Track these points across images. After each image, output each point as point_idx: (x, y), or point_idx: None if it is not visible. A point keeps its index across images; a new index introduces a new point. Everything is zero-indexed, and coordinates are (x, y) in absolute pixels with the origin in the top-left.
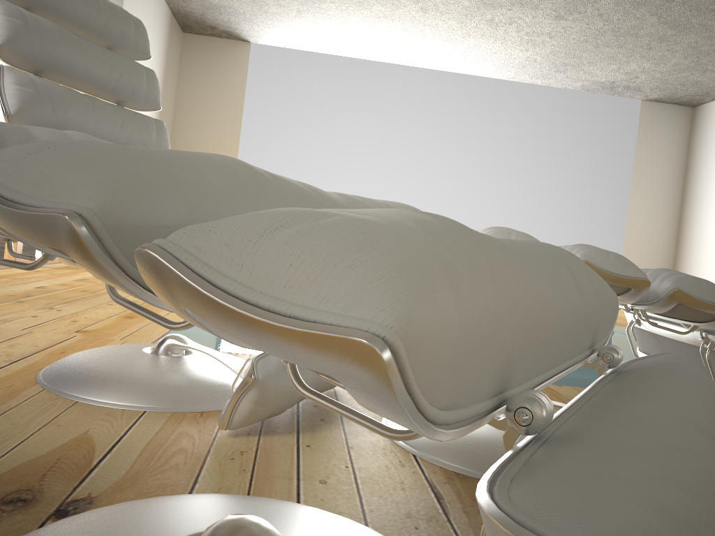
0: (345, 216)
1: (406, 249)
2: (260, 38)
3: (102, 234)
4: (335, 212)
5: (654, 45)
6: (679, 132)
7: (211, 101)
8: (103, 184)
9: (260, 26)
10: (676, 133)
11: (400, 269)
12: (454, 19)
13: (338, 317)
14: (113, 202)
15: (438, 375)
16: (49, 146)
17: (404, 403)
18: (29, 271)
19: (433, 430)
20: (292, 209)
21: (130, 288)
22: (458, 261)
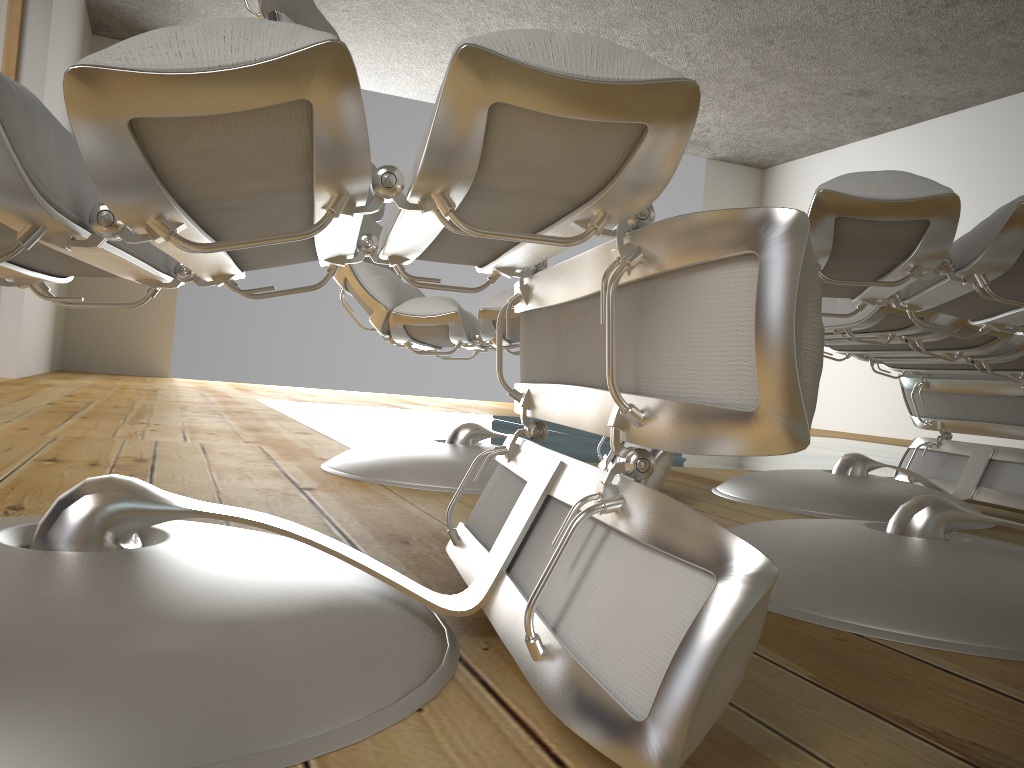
0: None
1: None
2: None
3: None
4: None
5: (739, 93)
6: (749, 200)
7: None
8: None
9: None
10: (746, 200)
11: None
12: None
13: None
14: None
15: None
16: None
17: None
18: None
19: None
20: None
21: None
22: None
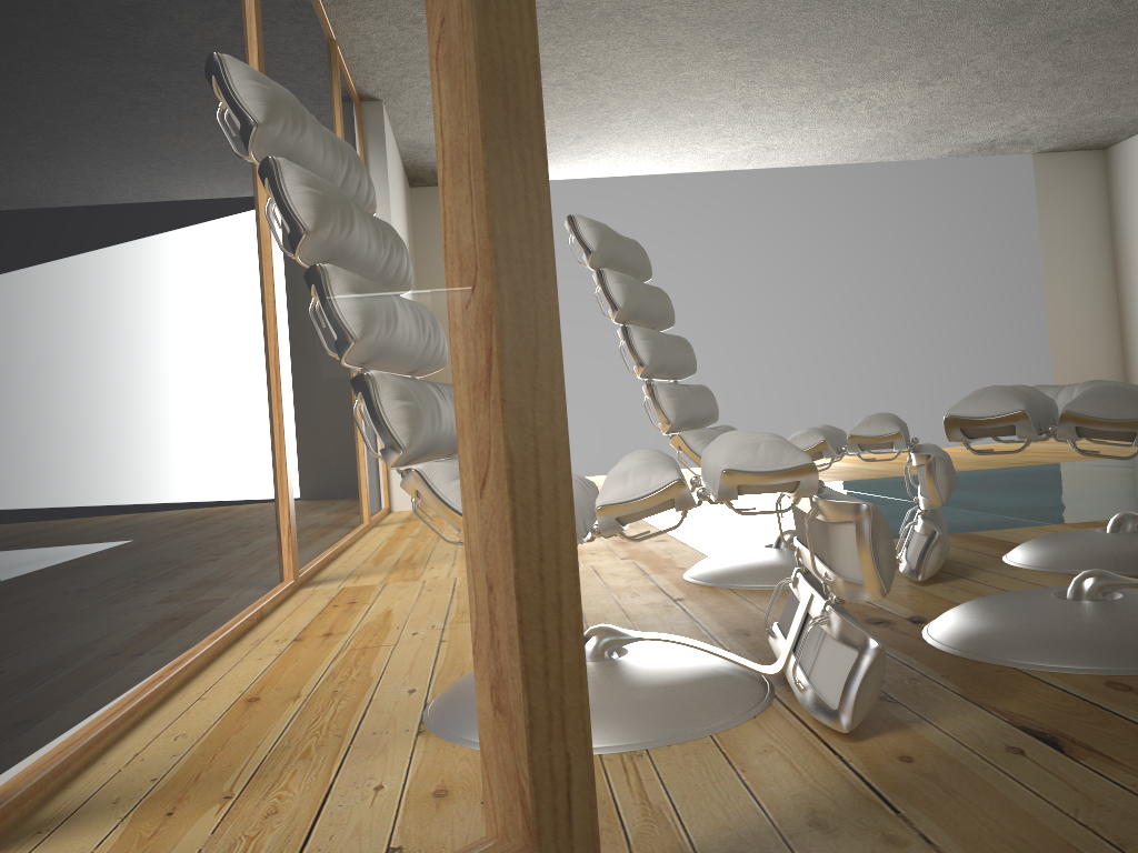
0: None
1: None
2: None
3: None
4: None
5: (1048, 90)
6: (1092, 187)
7: None
8: None
9: None
10: (1089, 189)
11: None
12: (784, 110)
13: None
14: None
15: None
16: (1099, 398)
17: None
18: None
19: None
20: None
21: None
22: None
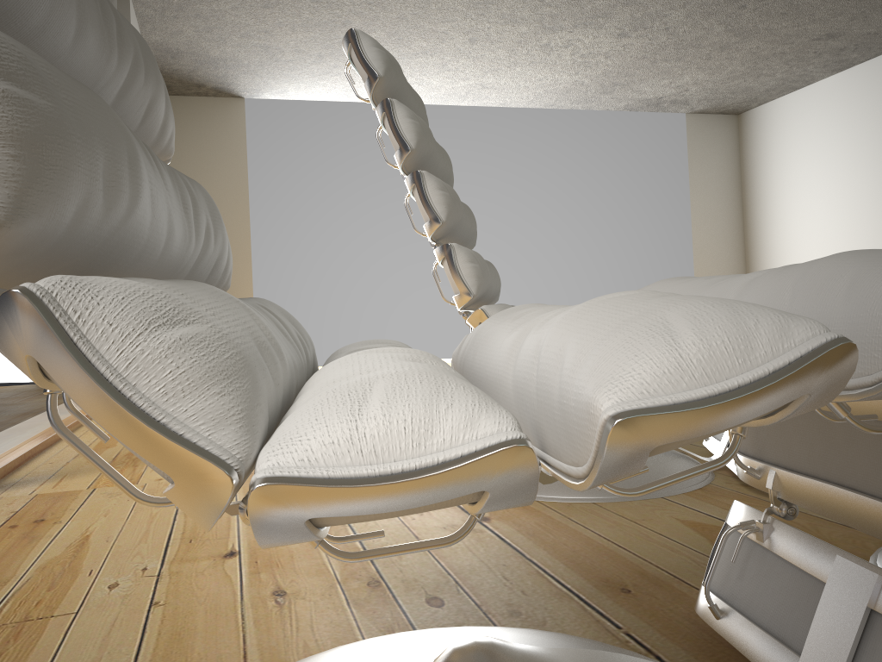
0: None
1: None
2: (258, 91)
3: None
4: None
5: (714, 54)
6: (728, 144)
7: (206, 175)
8: None
9: (264, 77)
10: (726, 145)
11: None
12: (504, 48)
13: None
14: None
15: None
16: None
17: None
18: None
19: None
20: None
21: None
22: None
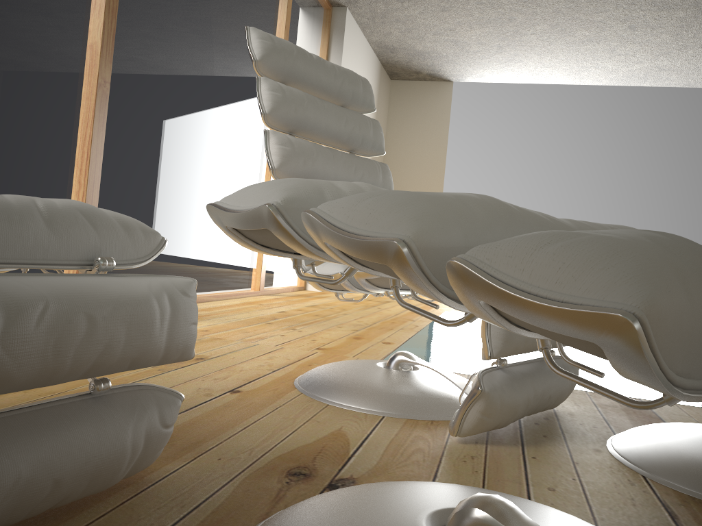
0: (593, 234)
1: (644, 256)
2: (461, 76)
3: (416, 253)
4: (585, 232)
5: None
6: None
7: (417, 140)
8: (413, 220)
9: (462, 65)
10: None
11: (641, 269)
12: (667, 33)
13: (598, 301)
14: (421, 231)
15: (674, 347)
16: (370, 195)
17: (650, 360)
18: (270, 298)
19: (672, 388)
20: (551, 231)
21: (431, 291)
22: (686, 266)
